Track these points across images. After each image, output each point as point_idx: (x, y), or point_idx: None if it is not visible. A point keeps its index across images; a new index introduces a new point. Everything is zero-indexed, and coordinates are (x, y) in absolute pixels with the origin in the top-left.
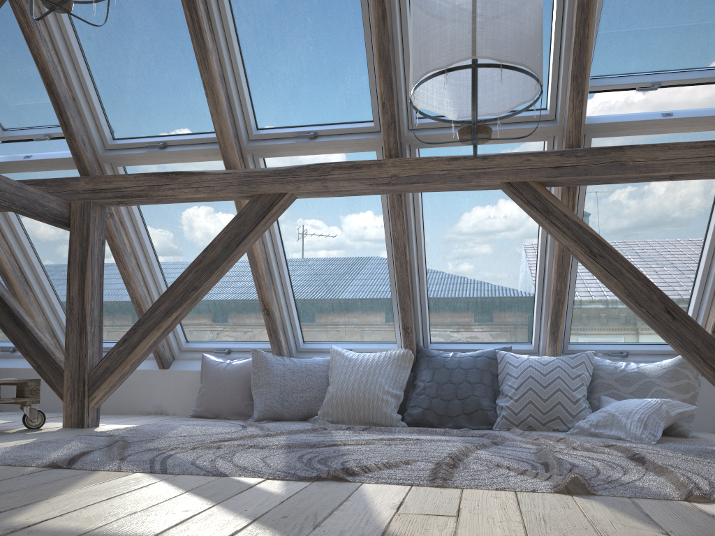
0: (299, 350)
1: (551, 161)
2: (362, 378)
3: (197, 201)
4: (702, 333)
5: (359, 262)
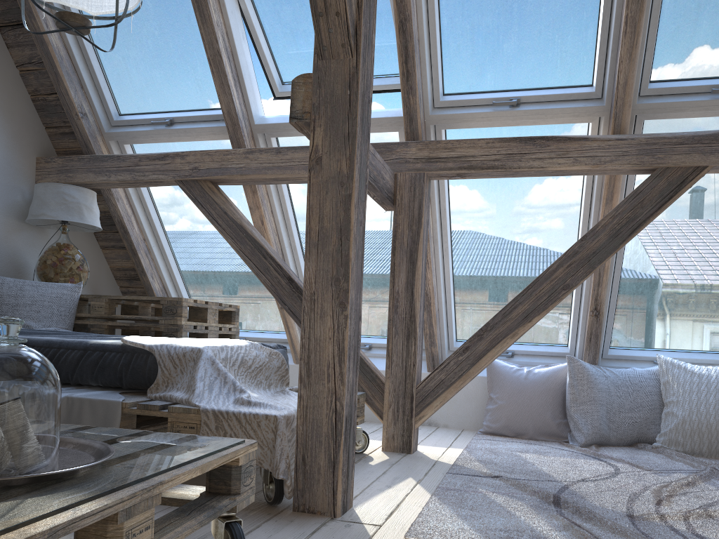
0: (605, 356)
1: None
2: None
3: (562, 174)
4: None
5: None
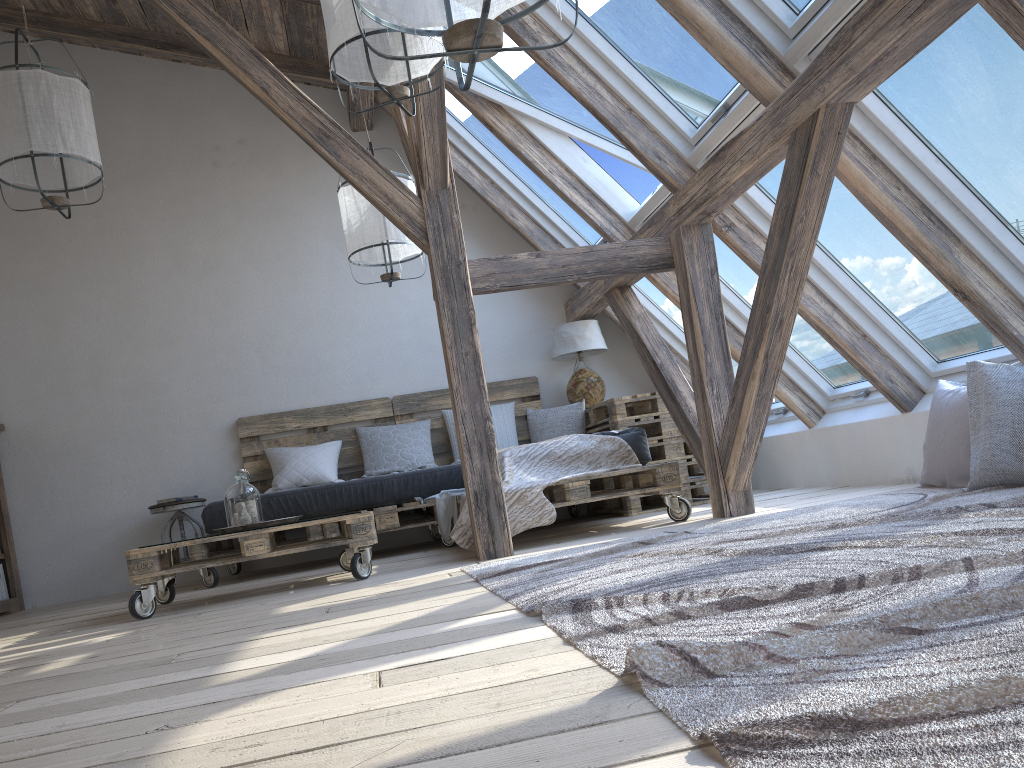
0: None
1: None
2: None
3: (762, 173)
4: None
5: None
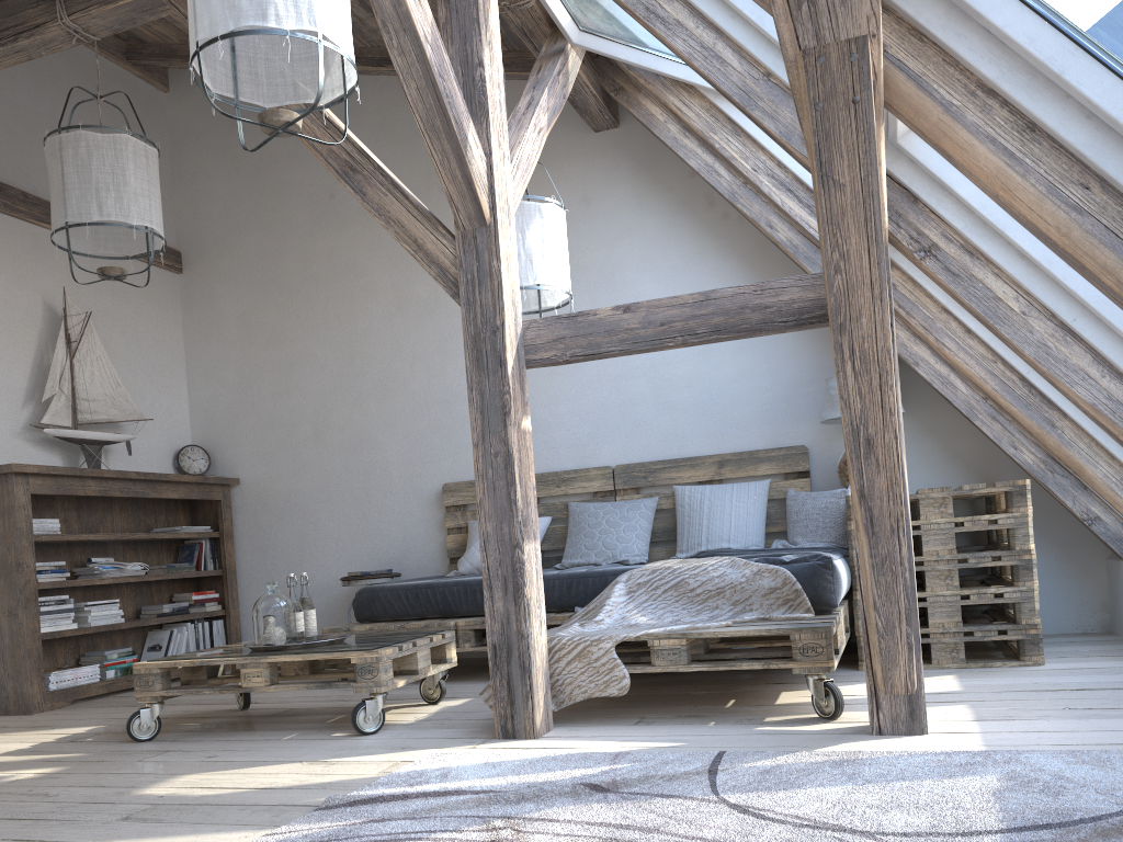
0: None
1: None
2: None
3: None
4: None
5: None
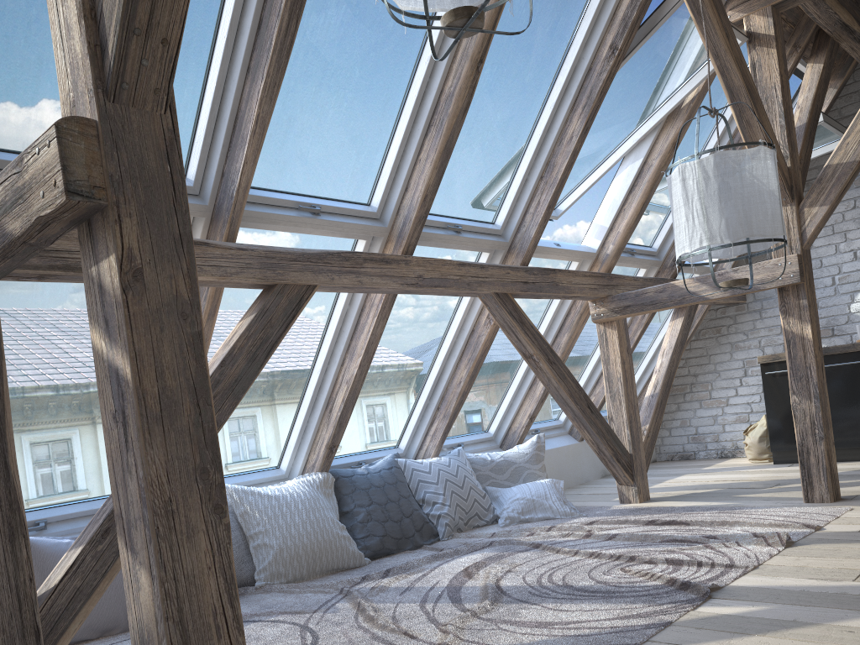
0: None
1: (521, 276)
2: (310, 517)
3: None
4: (604, 421)
5: (282, 369)
